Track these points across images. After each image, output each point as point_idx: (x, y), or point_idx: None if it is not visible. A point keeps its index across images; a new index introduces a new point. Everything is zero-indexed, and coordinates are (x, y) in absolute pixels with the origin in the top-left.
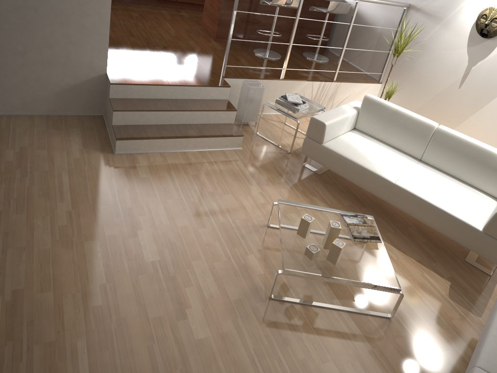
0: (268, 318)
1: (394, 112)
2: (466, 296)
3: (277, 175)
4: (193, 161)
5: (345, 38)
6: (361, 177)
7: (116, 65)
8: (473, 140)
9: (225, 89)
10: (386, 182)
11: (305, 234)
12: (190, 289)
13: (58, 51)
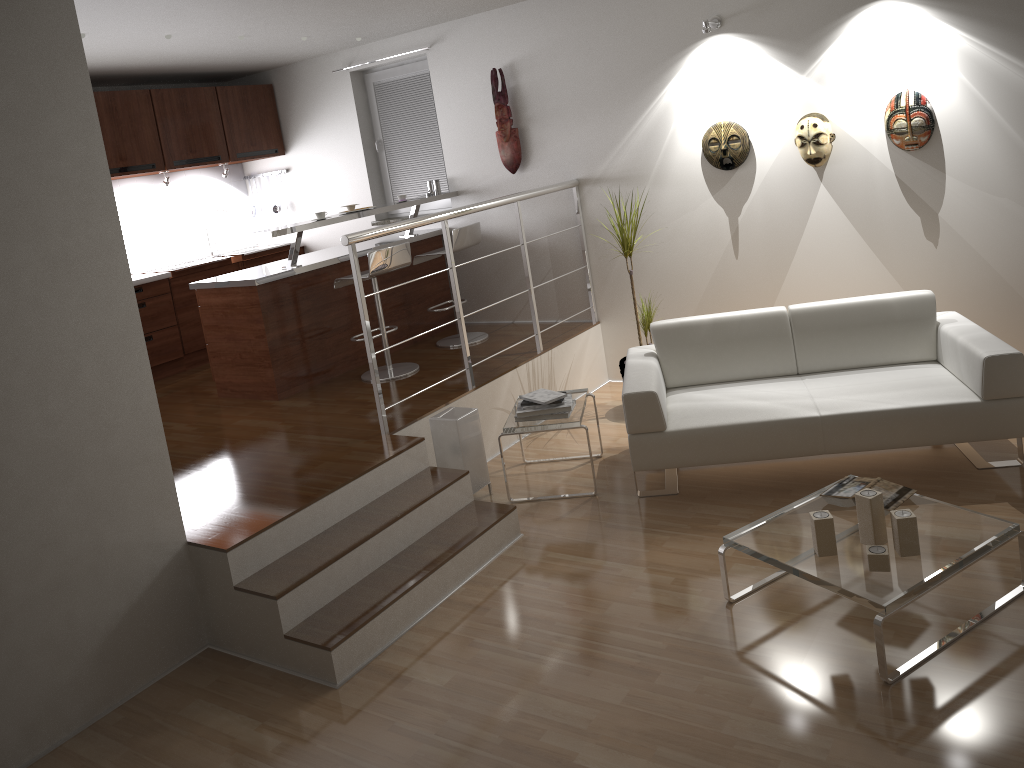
0: (929, 710)
1: (714, 325)
2: None
3: (630, 532)
4: (483, 600)
5: (525, 270)
6: (764, 440)
7: (183, 521)
8: (848, 299)
9: (418, 447)
10: (808, 422)
11: (835, 546)
12: (784, 767)
13: (75, 546)
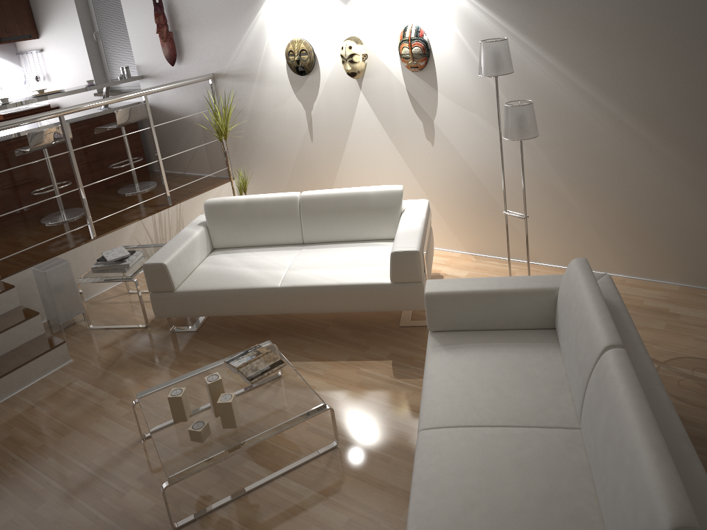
0: None
1: (247, 204)
2: (413, 364)
3: (138, 364)
4: None
5: (154, 146)
6: (241, 301)
7: None
8: (342, 190)
9: (8, 293)
10: (271, 291)
11: (184, 415)
12: None
13: None
